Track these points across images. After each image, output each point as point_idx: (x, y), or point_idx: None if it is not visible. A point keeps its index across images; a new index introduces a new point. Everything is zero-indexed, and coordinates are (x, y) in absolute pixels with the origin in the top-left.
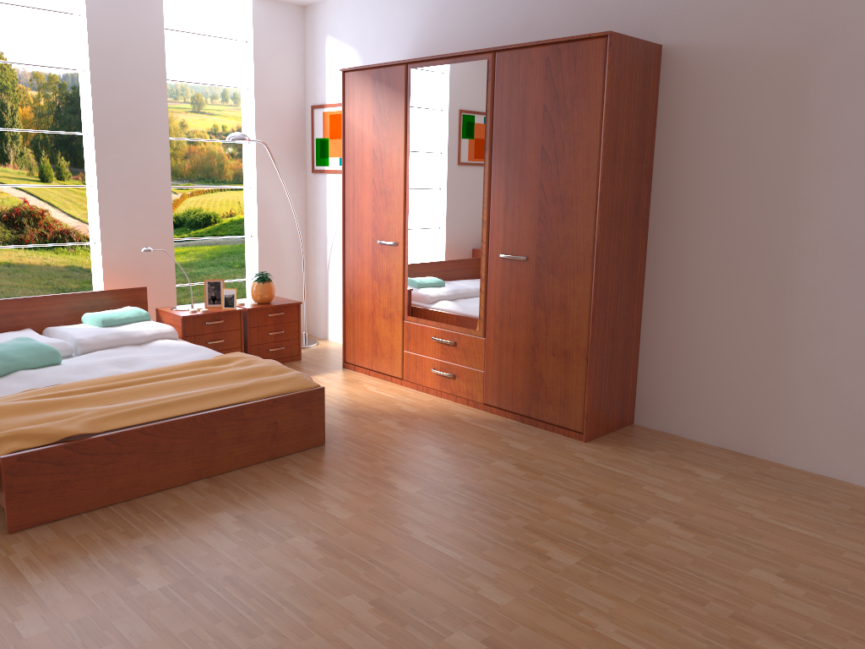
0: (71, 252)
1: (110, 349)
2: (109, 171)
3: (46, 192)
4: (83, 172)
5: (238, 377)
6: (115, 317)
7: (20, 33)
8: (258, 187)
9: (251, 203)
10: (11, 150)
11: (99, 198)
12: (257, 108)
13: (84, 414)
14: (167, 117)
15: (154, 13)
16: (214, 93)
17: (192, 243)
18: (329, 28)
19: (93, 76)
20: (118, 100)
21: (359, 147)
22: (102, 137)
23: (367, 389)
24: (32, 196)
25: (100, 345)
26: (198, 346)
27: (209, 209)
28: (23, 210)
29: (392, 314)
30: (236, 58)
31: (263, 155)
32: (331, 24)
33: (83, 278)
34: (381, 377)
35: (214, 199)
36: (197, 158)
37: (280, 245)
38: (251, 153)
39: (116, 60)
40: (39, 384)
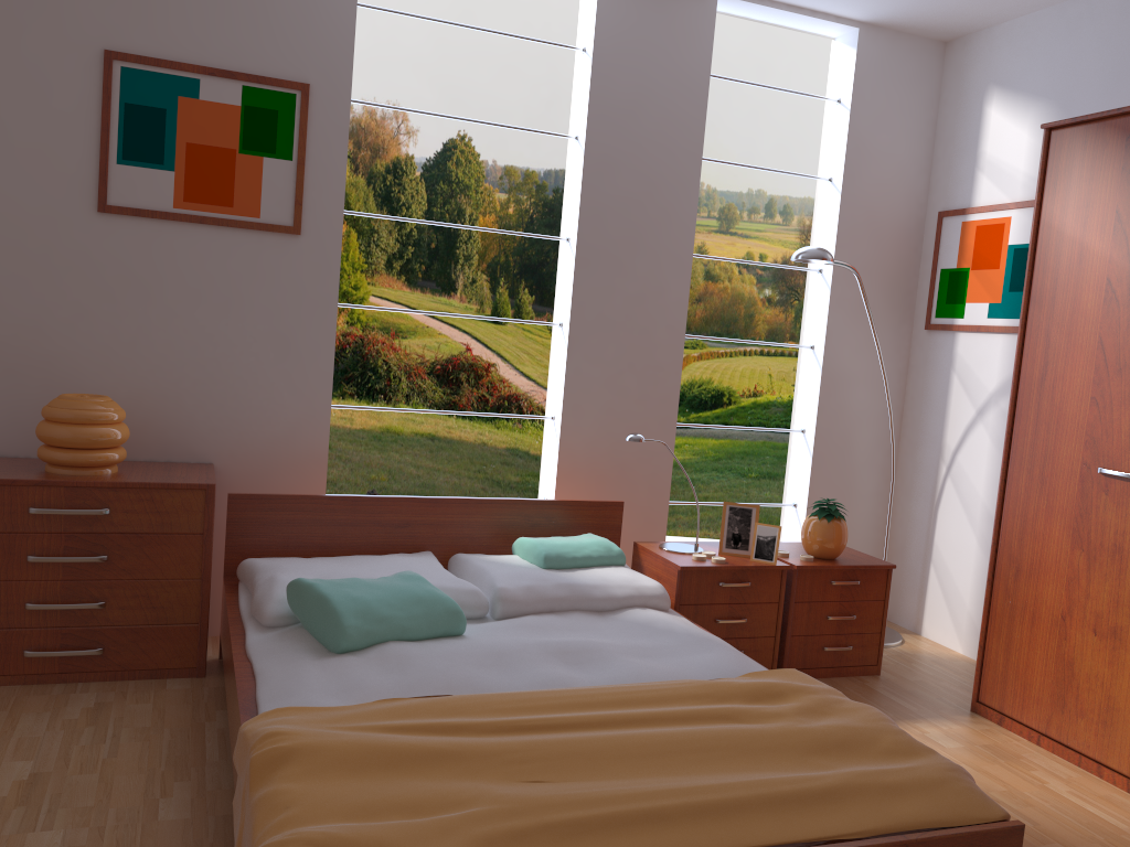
0: (517, 428)
1: (550, 615)
2: (591, 301)
3: (497, 338)
4: (550, 313)
5: (808, 750)
6: (566, 552)
7: (497, 112)
8: (827, 347)
9: (809, 374)
10: (460, 275)
11: (569, 344)
12: (842, 212)
13: (476, 810)
14: (694, 219)
15: (697, 48)
16: (755, 204)
17: (689, 432)
18: (994, 72)
19: (589, 145)
20: (622, 186)
21: (1070, 275)
22: (589, 245)
23: (1046, 785)
24: (478, 342)
25: (535, 604)
26: (707, 635)
27: (722, 382)
28: (462, 362)
29: (1119, 630)
30: (796, 152)
31: (842, 292)
32: (1000, 66)
33: (527, 468)
34: (1070, 757)
35: (733, 367)
36: (715, 302)
37: (851, 452)
38: (821, 288)
39: (629, 121)
40: (413, 681)
